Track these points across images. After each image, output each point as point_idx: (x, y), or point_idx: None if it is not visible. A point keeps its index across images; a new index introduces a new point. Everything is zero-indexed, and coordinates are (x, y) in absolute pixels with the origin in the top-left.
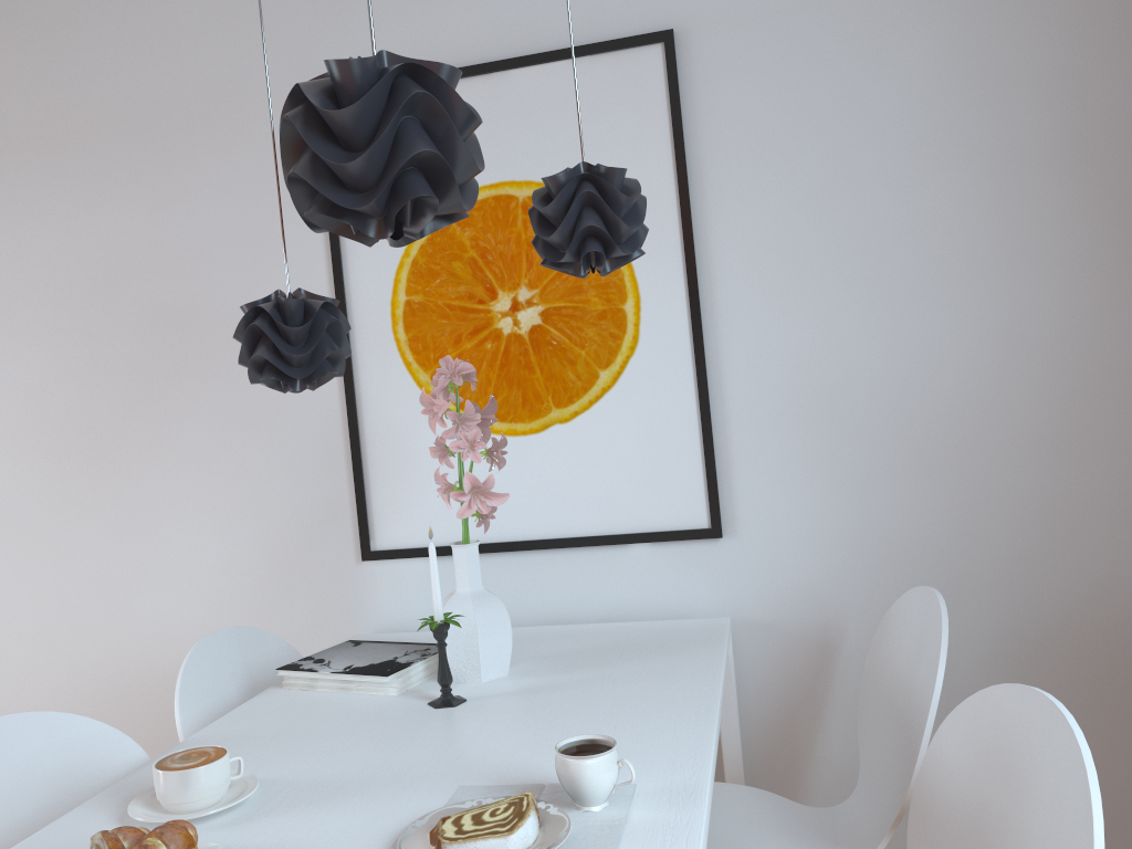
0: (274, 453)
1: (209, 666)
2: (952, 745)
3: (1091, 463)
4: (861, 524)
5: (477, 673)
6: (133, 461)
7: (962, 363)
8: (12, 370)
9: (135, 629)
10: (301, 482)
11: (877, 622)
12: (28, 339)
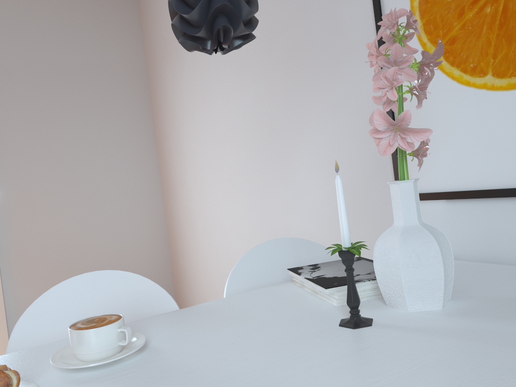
0: (347, 128)
1: (263, 260)
2: None
3: None
4: None
5: (403, 302)
6: (286, 140)
7: None
8: (243, 98)
9: (292, 235)
10: (361, 146)
11: None
12: (247, 80)
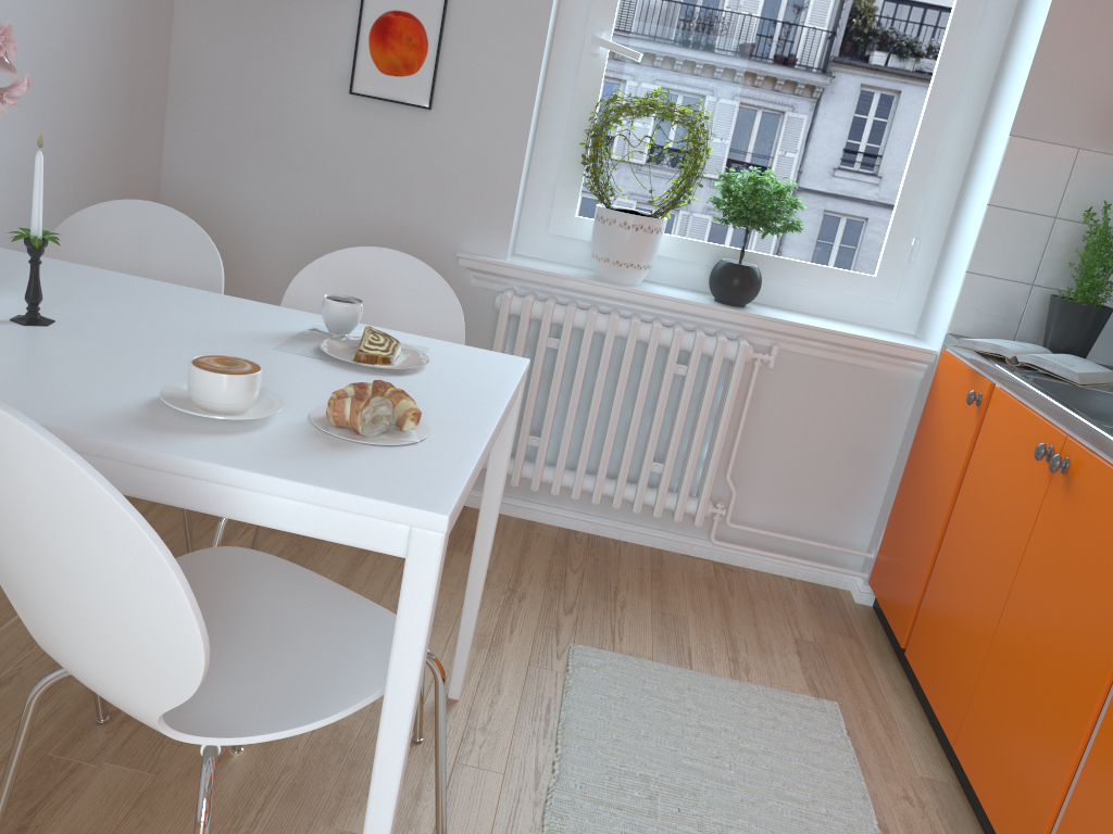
0: None
1: None
2: (309, 286)
3: (106, 112)
4: (2, 146)
5: None
6: None
7: (64, 17)
8: None
9: None
10: None
11: (3, 232)
12: None
